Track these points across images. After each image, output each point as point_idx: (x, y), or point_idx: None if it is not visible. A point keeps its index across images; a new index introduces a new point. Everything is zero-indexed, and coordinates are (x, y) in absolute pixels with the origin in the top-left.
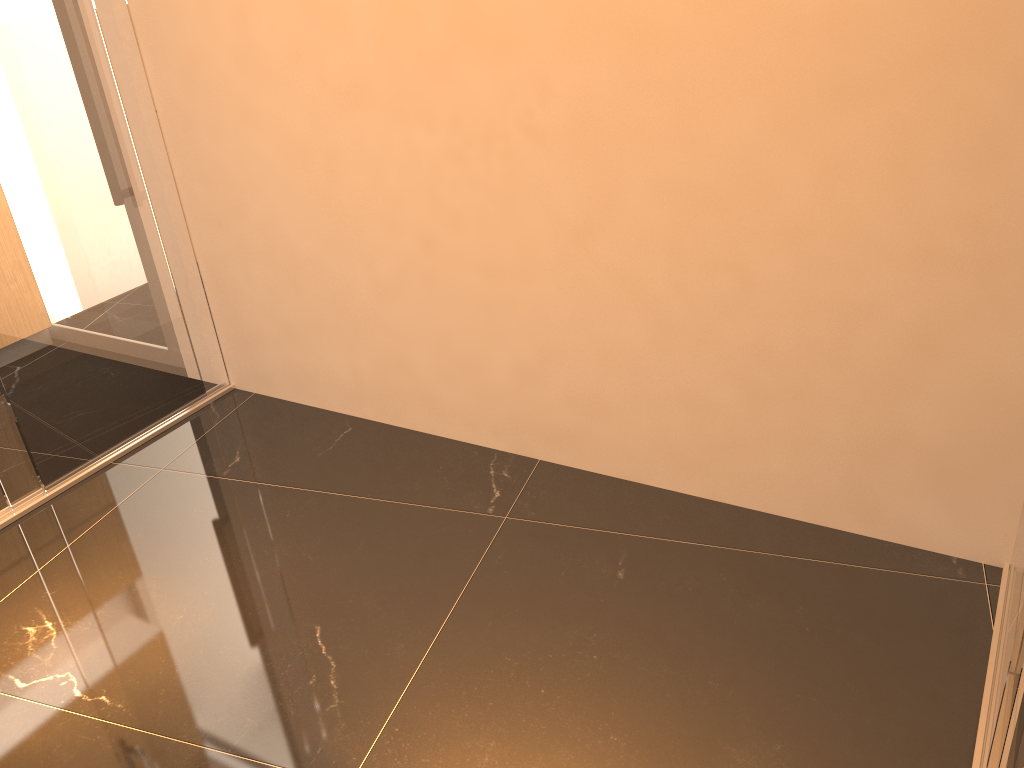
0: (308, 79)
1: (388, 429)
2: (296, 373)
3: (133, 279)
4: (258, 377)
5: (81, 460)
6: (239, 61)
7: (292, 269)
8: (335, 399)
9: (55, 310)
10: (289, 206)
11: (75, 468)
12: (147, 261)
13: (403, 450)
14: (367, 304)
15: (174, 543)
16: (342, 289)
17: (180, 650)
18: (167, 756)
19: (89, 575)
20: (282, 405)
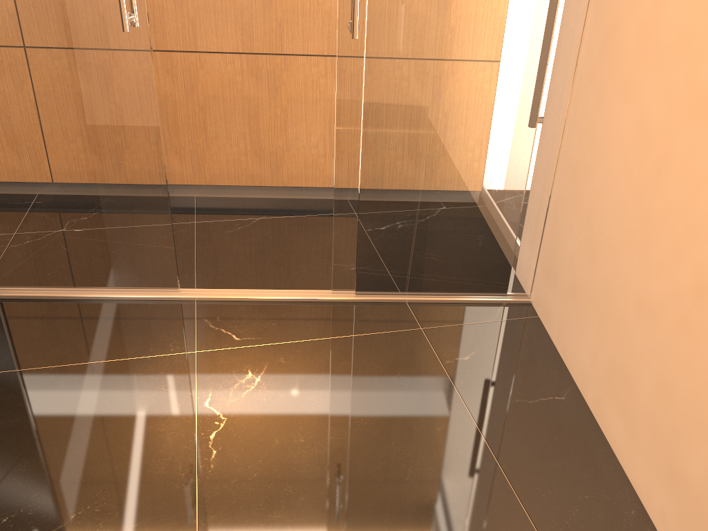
0: (681, 73)
1: (589, 423)
2: (563, 323)
3: (487, 186)
4: (544, 307)
5: (387, 289)
6: (641, 37)
7: (596, 240)
8: (574, 365)
9: (416, 183)
10: (617, 186)
11: (380, 292)
12: (506, 178)
13: (577, 452)
14: (627, 309)
15: (362, 386)
16: (618, 282)
17: (273, 463)
18: (181, 527)
19: (307, 366)
20: (542, 340)
